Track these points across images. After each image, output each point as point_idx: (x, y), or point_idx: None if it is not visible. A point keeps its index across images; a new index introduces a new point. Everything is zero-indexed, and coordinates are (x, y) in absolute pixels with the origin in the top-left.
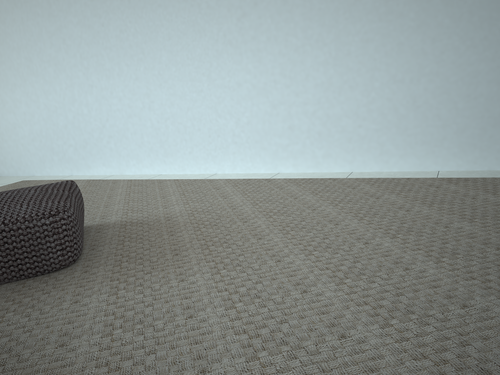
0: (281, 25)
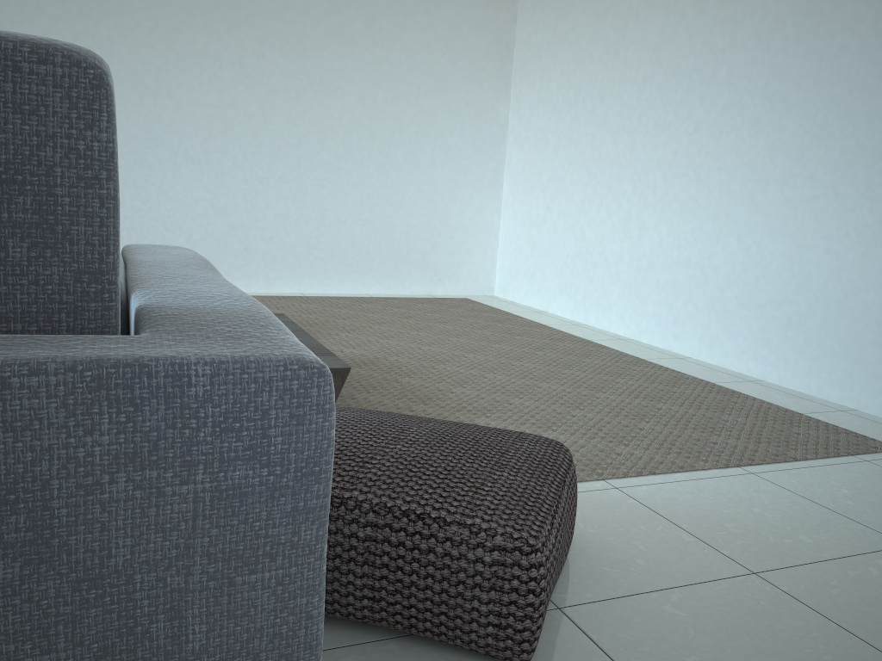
0: (248, 156)
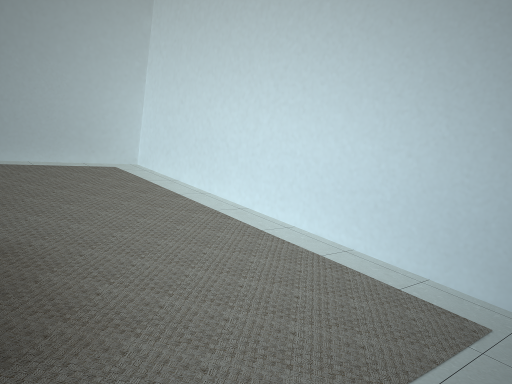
0: None
